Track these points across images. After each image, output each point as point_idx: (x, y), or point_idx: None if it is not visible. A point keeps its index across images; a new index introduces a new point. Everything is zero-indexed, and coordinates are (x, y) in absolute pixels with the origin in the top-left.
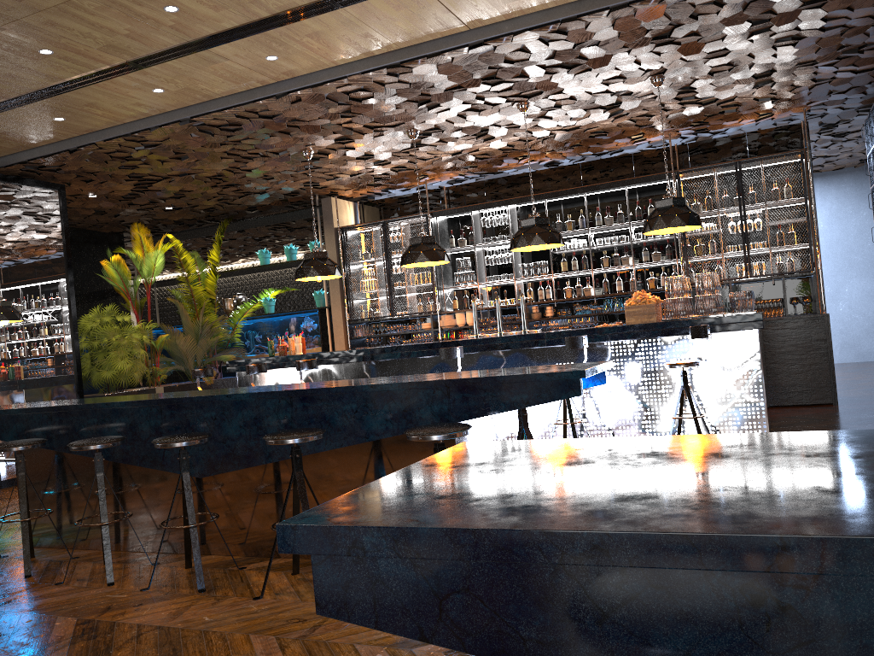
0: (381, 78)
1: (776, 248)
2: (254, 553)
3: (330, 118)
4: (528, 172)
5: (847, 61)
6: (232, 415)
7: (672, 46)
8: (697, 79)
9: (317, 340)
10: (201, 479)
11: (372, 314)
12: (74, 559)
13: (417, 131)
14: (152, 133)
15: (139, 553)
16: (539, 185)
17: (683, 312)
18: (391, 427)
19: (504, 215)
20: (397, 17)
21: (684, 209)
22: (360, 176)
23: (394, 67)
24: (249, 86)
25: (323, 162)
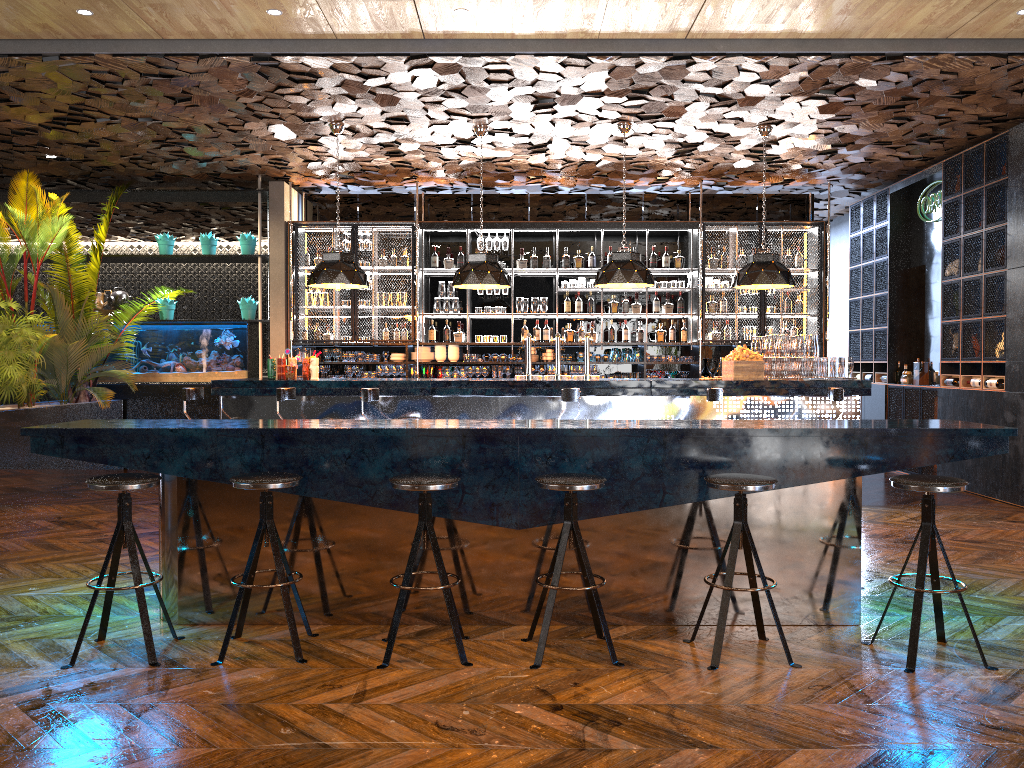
0: (547, 65)
1: (787, 314)
2: (583, 621)
3: (427, 93)
4: (526, 194)
5: (908, 148)
6: (576, 454)
7: (821, 102)
8: (790, 136)
9: (243, 361)
10: (513, 531)
11: (320, 336)
12: (315, 636)
13: (488, 129)
14: (199, 62)
15: (401, 626)
16: (538, 211)
17: (789, 372)
18: (793, 476)
19: (506, 239)
20: (644, 7)
21: (784, 267)
22: (344, 163)
23: (579, 57)
24: (385, 36)
25: (333, 140)
